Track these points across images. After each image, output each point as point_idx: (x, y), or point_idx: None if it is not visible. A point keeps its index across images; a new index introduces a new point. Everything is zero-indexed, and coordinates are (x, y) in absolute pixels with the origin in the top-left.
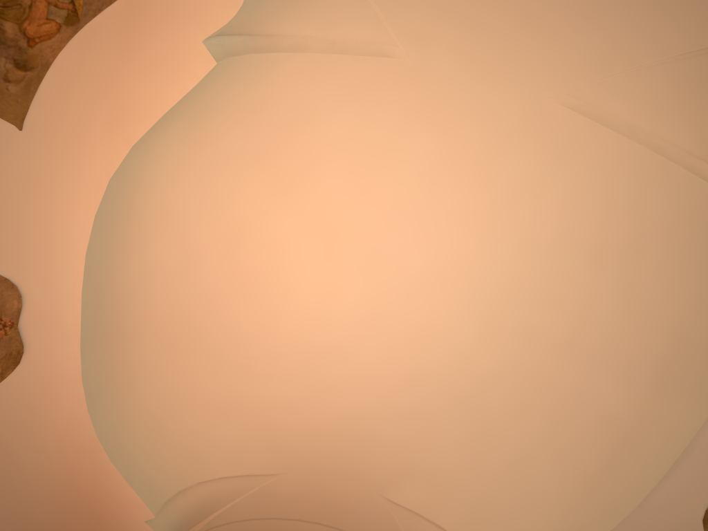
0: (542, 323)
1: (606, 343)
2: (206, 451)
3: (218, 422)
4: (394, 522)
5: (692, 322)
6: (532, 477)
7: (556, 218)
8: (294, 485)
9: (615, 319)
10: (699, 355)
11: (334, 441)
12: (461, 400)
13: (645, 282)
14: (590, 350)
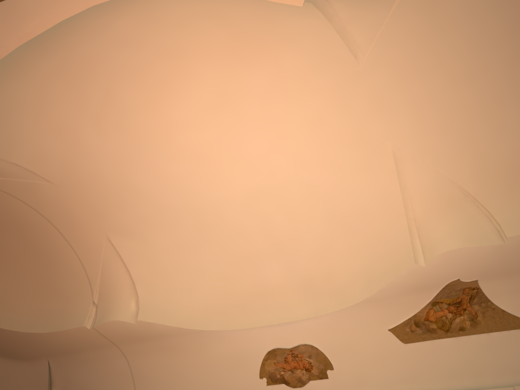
0: (276, 222)
1: (295, 253)
2: (21, 144)
3: (45, 134)
4: (100, 250)
5: (341, 276)
6: (200, 280)
7: (334, 189)
8: (55, 194)
9: (310, 246)
10: (331, 290)
11: (107, 191)
12: (200, 223)
13: (339, 244)
14: (285, 249)
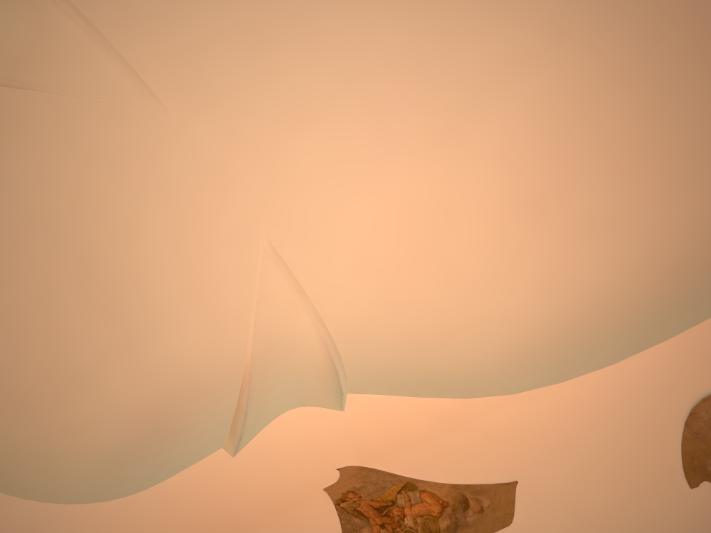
0: None
1: None
2: None
3: None
4: None
5: None
6: None
7: None
8: None
9: None
10: None
11: None
12: None
13: None
14: None
